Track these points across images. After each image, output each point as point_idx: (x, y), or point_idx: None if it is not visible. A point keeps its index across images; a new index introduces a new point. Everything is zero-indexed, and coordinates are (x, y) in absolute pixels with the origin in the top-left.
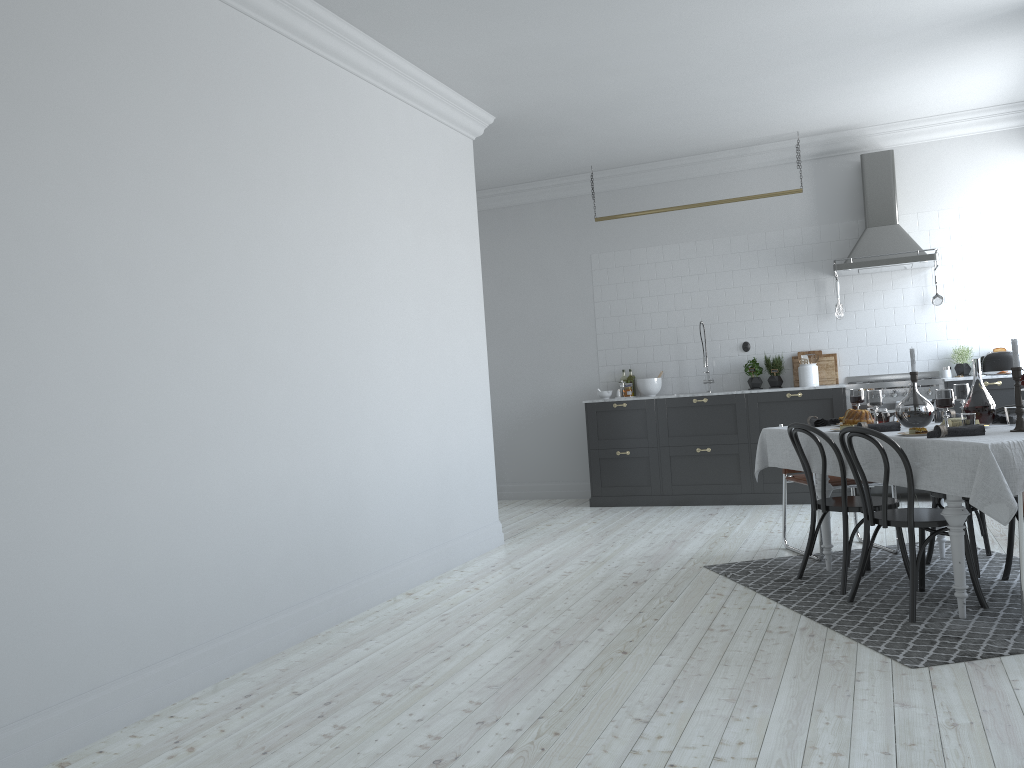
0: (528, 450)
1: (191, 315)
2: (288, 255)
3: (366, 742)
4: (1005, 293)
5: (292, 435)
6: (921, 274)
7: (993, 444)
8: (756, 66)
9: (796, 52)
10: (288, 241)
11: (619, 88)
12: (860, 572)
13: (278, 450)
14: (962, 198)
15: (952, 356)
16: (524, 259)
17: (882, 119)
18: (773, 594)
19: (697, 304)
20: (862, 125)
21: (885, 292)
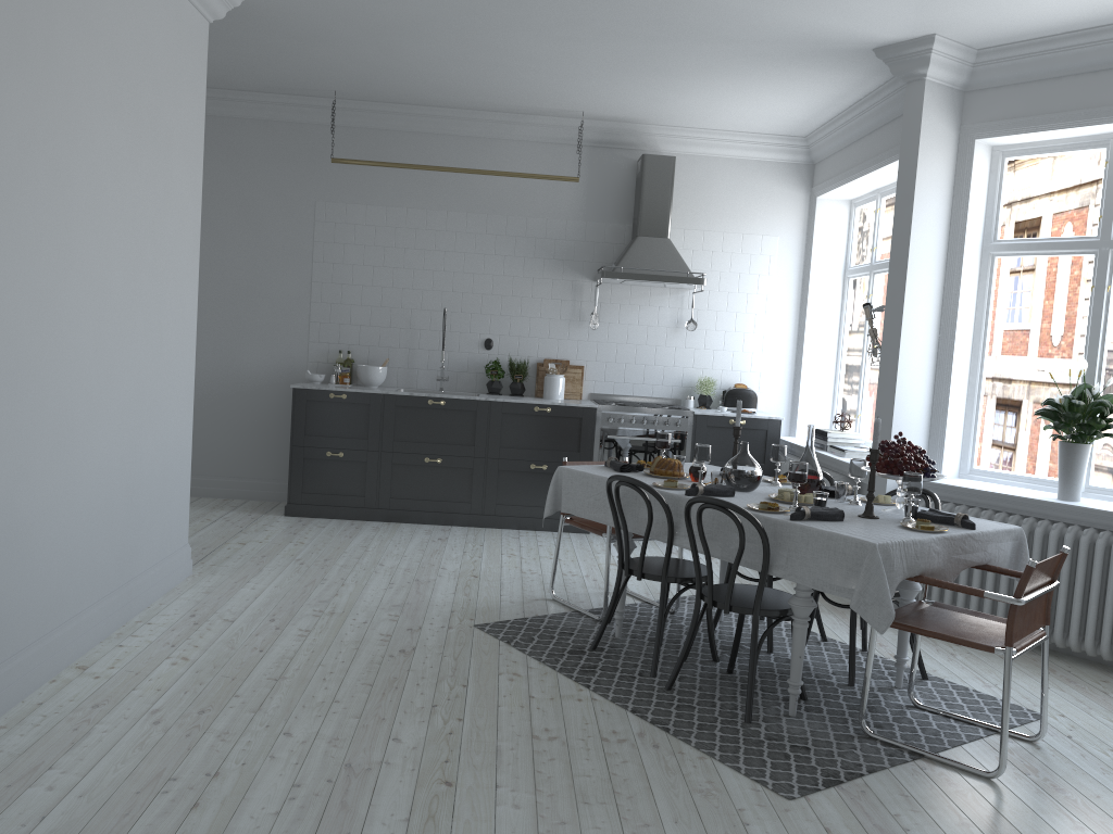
0: (202, 435)
1: None
2: None
3: None
4: (752, 329)
5: None
6: (679, 295)
7: (880, 544)
8: (589, 30)
9: (639, 27)
10: None
11: (423, 9)
12: (684, 657)
13: None
14: (728, 223)
15: (696, 386)
16: (225, 189)
17: (670, 121)
18: (578, 675)
19: (439, 286)
20: (648, 121)
21: (642, 308)
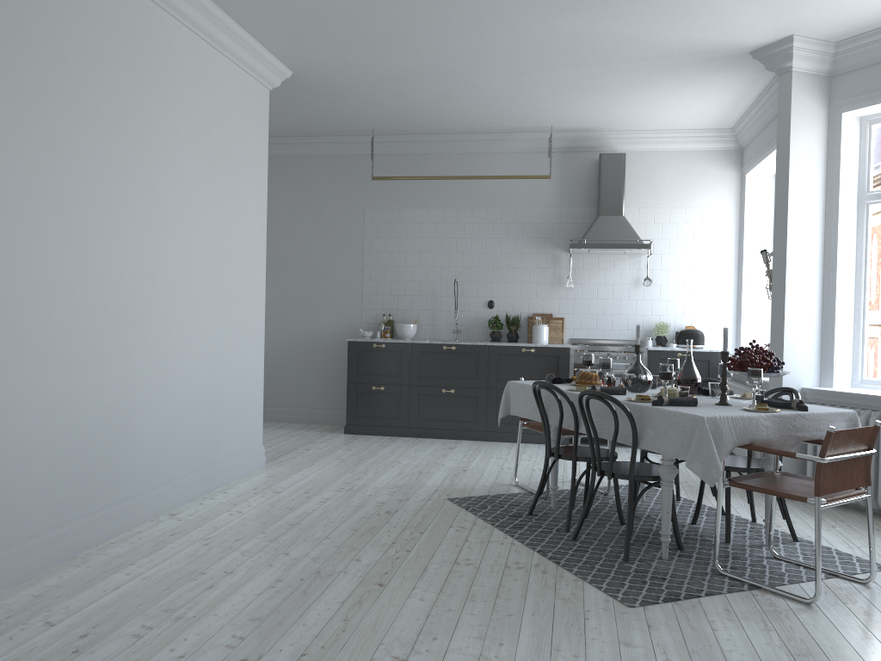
0: (292, 378)
1: None
2: (78, 177)
3: None
4: (698, 282)
5: (66, 357)
6: (637, 259)
7: (708, 417)
8: (529, 65)
9: (564, 58)
10: (79, 163)
11: (409, 64)
12: (584, 515)
13: (50, 372)
14: (674, 201)
15: (654, 329)
16: (304, 205)
17: (619, 126)
18: (509, 529)
19: (453, 263)
20: (603, 129)
21: (607, 271)
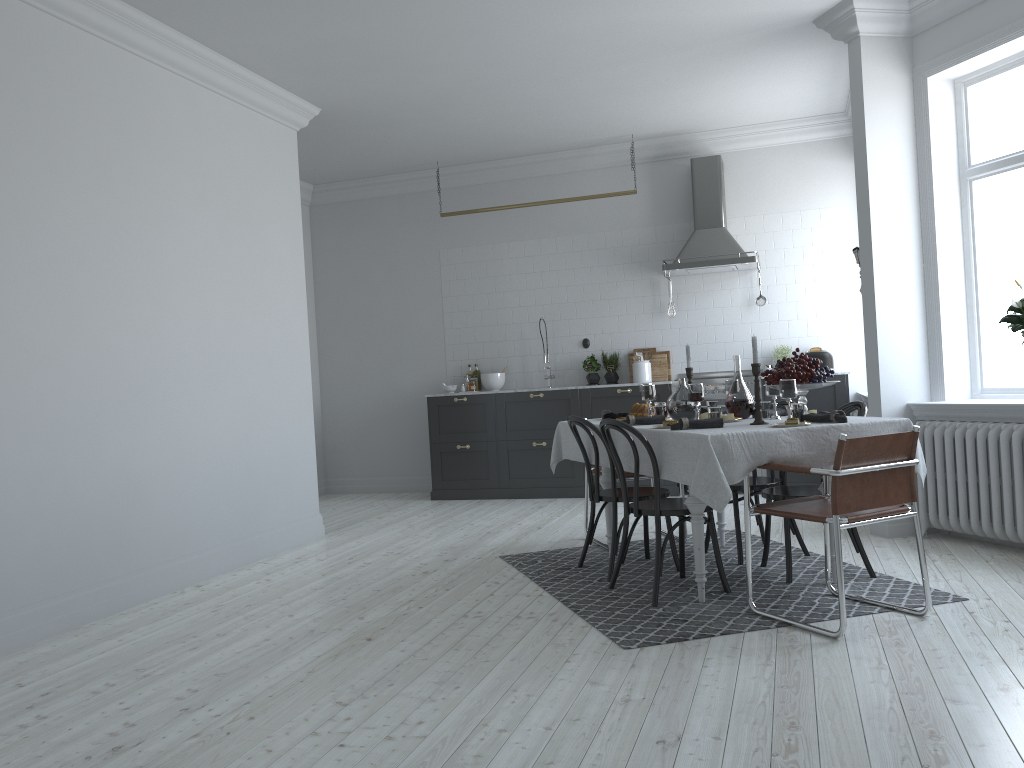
0: (377, 444)
1: None
2: (54, 241)
3: (59, 731)
4: (822, 295)
5: (54, 424)
6: (747, 276)
7: (713, 435)
8: (569, 68)
9: (603, 56)
10: (54, 226)
11: (439, 84)
12: (620, 559)
13: (35, 439)
14: (785, 204)
15: (774, 355)
16: (375, 253)
17: (710, 125)
18: (545, 582)
19: (540, 301)
20: (693, 130)
21: (715, 292)
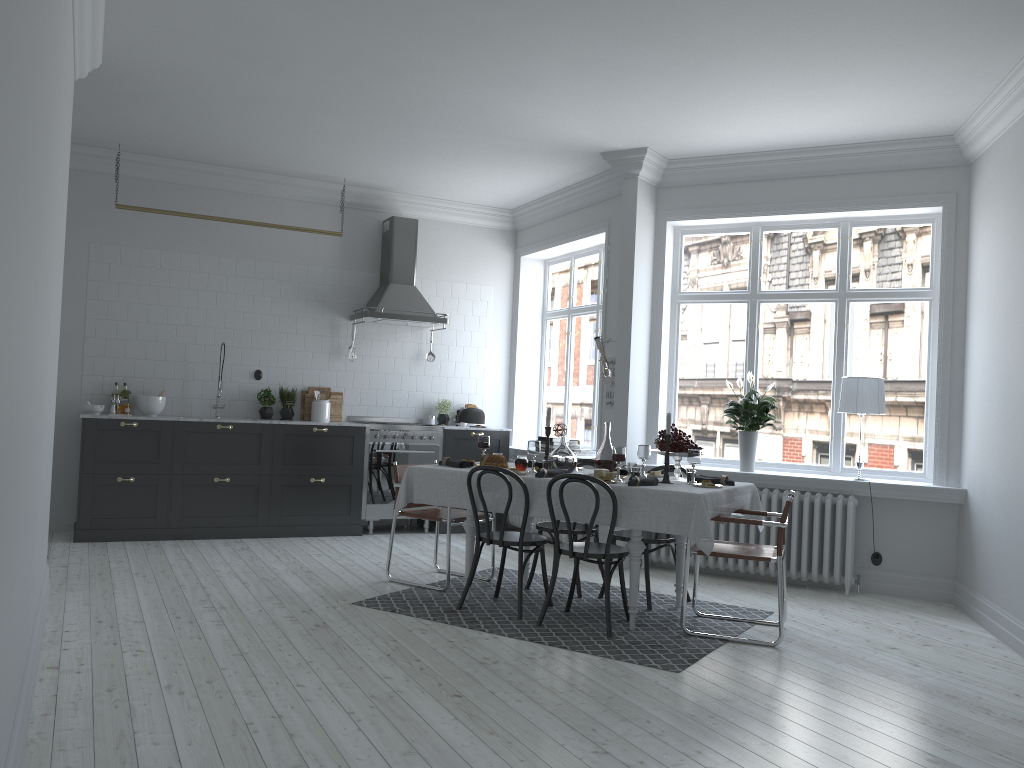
0: None
1: (33, 262)
2: (49, 191)
3: None
4: (476, 359)
5: (33, 450)
6: (419, 332)
7: (702, 494)
8: (400, 119)
9: (441, 121)
10: (50, 171)
11: (270, 89)
12: (549, 598)
13: (30, 472)
14: (455, 274)
15: (435, 407)
16: None
17: (413, 190)
18: (468, 625)
19: (212, 323)
20: (394, 190)
21: (389, 343)
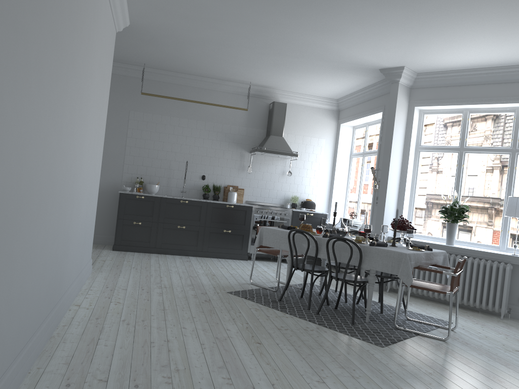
0: None
1: (50, 112)
2: (76, 81)
3: None
4: (313, 176)
5: (61, 202)
6: (284, 161)
7: (408, 253)
8: (272, 51)
9: (293, 52)
10: (77, 72)
11: (207, 36)
12: (324, 301)
13: (56, 212)
14: (305, 132)
15: (290, 199)
16: None
17: (285, 88)
18: (280, 309)
19: (183, 151)
20: (276, 88)
21: (269, 165)
